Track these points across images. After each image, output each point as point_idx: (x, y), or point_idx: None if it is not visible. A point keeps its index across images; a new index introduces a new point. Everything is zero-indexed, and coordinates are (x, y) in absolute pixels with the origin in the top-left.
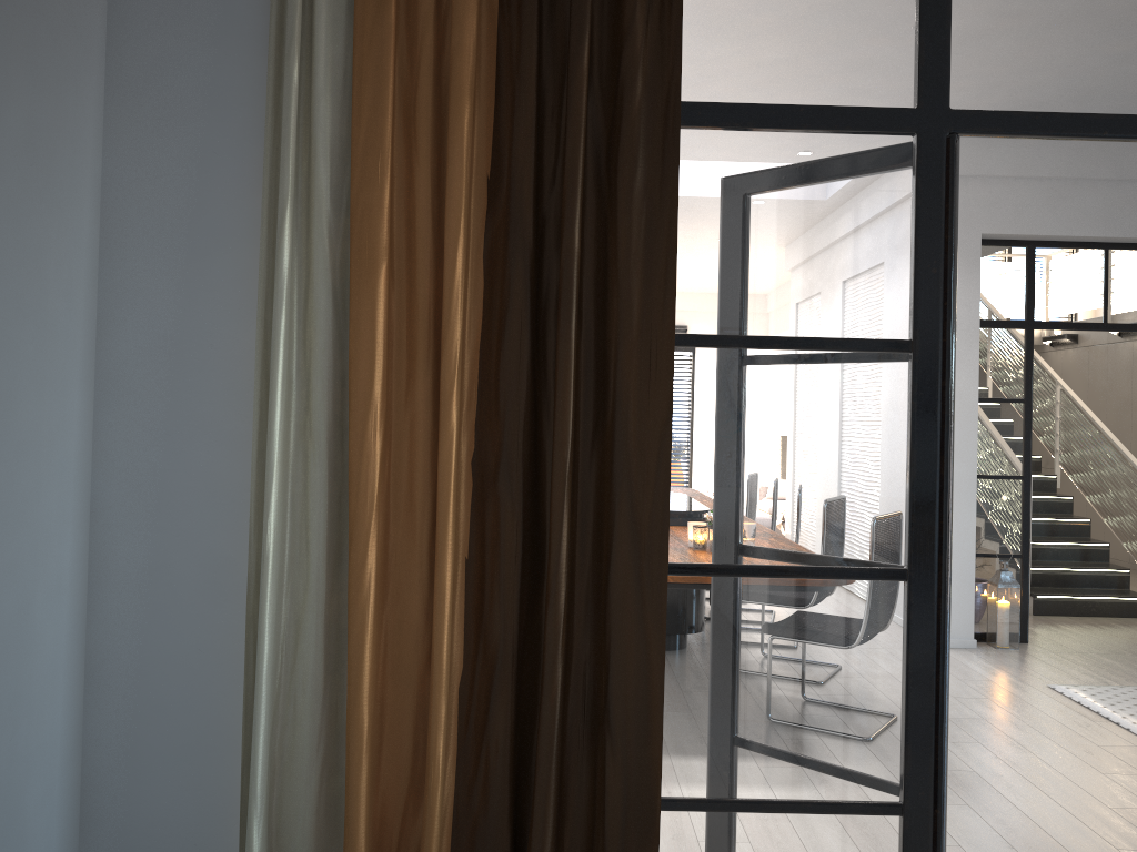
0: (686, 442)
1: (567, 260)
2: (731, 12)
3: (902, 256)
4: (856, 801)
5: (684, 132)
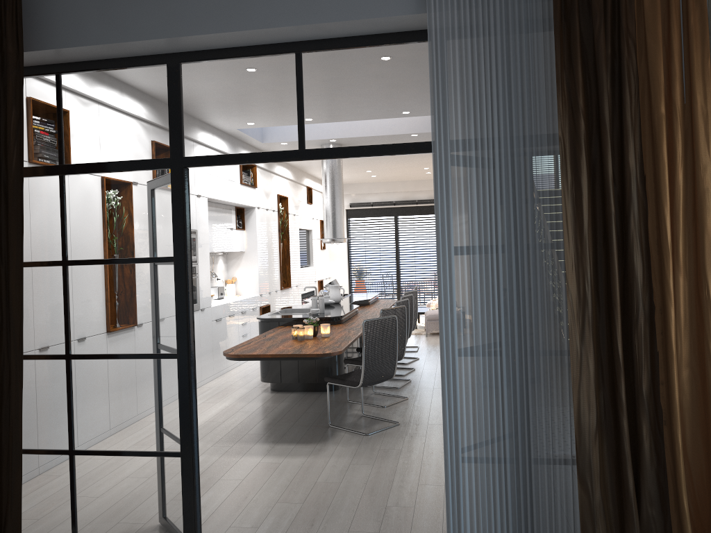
0: (89, 304)
1: None
2: (96, 124)
3: (168, 221)
4: (163, 451)
5: (81, 176)
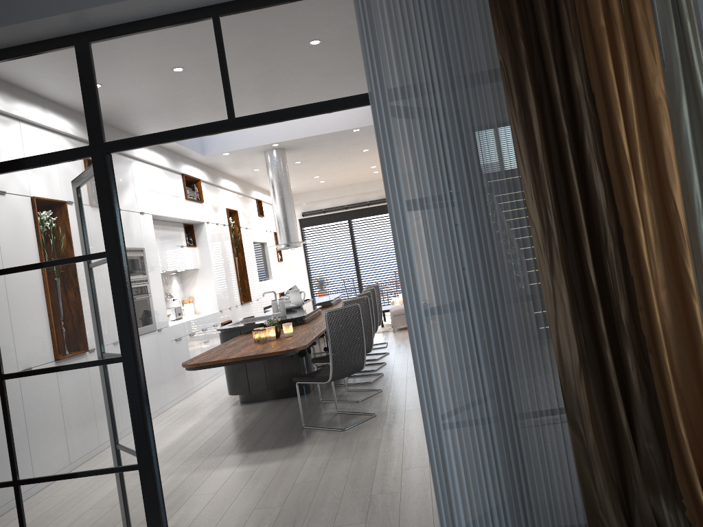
0: (18, 316)
1: None
2: (4, 119)
3: (96, 214)
4: (118, 466)
5: None
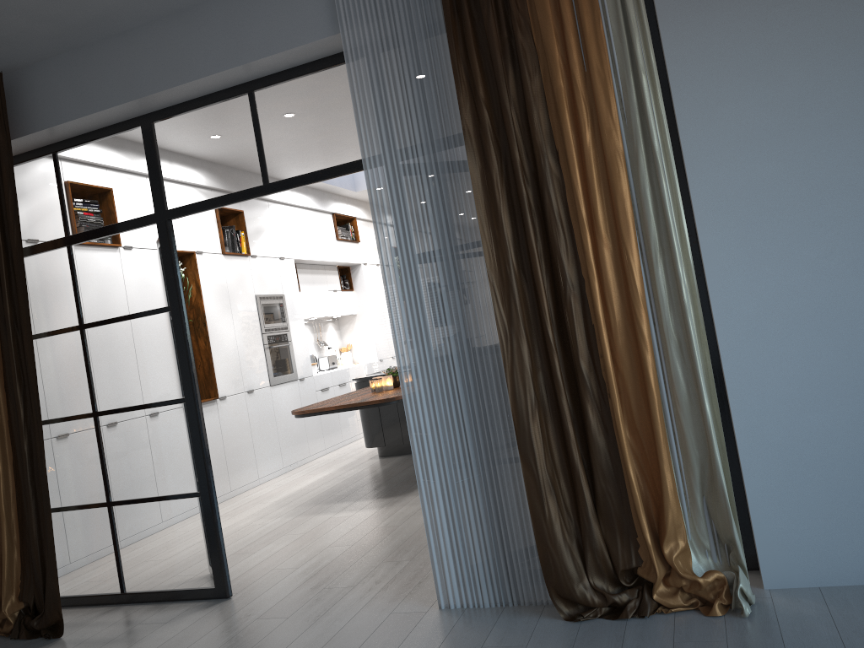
0: (106, 362)
1: (5, 314)
2: (90, 193)
3: (162, 273)
4: (185, 493)
5: (85, 244)
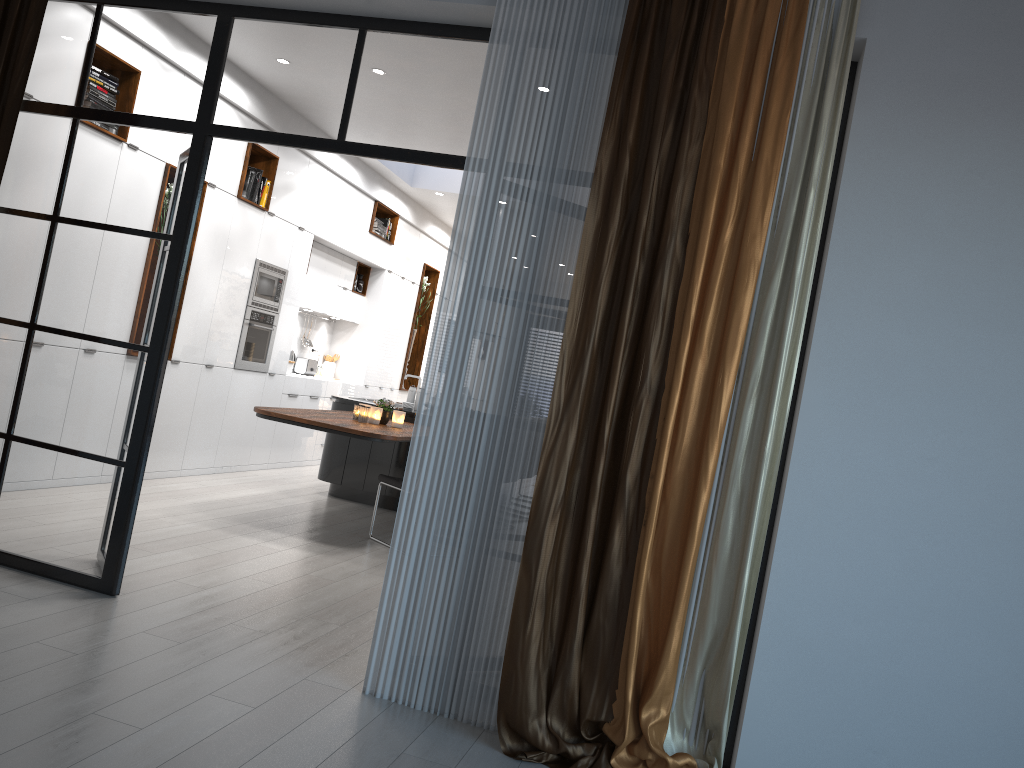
0: (69, 271)
1: None
2: (126, 68)
3: (177, 194)
4: (107, 457)
5: (96, 124)
